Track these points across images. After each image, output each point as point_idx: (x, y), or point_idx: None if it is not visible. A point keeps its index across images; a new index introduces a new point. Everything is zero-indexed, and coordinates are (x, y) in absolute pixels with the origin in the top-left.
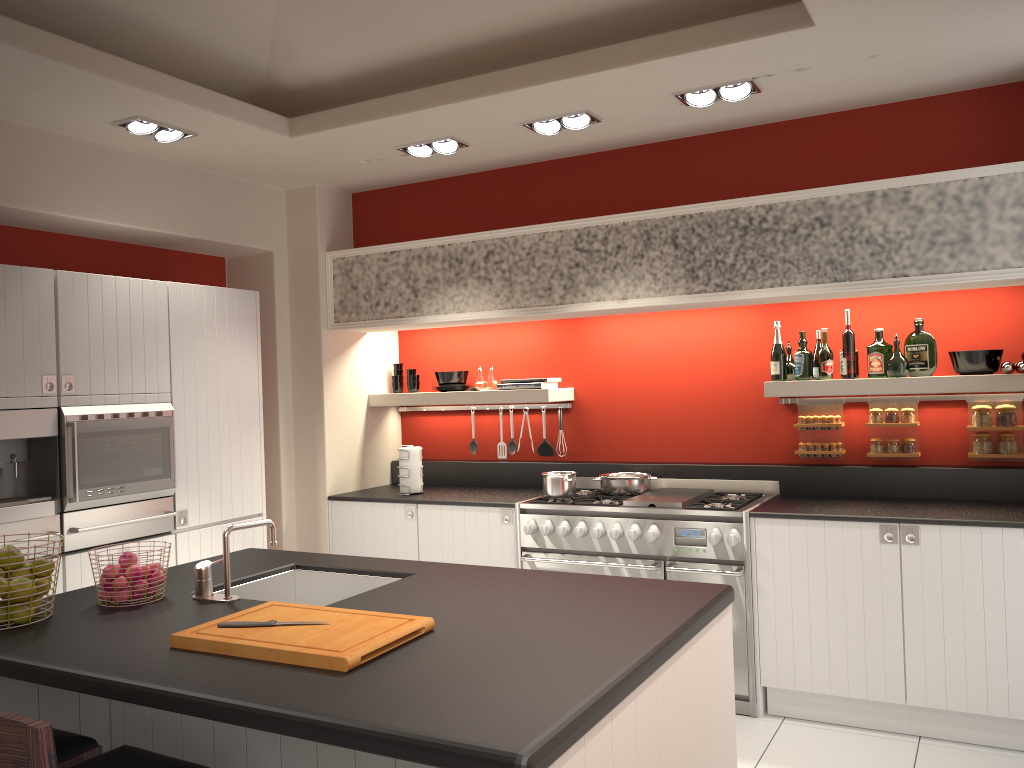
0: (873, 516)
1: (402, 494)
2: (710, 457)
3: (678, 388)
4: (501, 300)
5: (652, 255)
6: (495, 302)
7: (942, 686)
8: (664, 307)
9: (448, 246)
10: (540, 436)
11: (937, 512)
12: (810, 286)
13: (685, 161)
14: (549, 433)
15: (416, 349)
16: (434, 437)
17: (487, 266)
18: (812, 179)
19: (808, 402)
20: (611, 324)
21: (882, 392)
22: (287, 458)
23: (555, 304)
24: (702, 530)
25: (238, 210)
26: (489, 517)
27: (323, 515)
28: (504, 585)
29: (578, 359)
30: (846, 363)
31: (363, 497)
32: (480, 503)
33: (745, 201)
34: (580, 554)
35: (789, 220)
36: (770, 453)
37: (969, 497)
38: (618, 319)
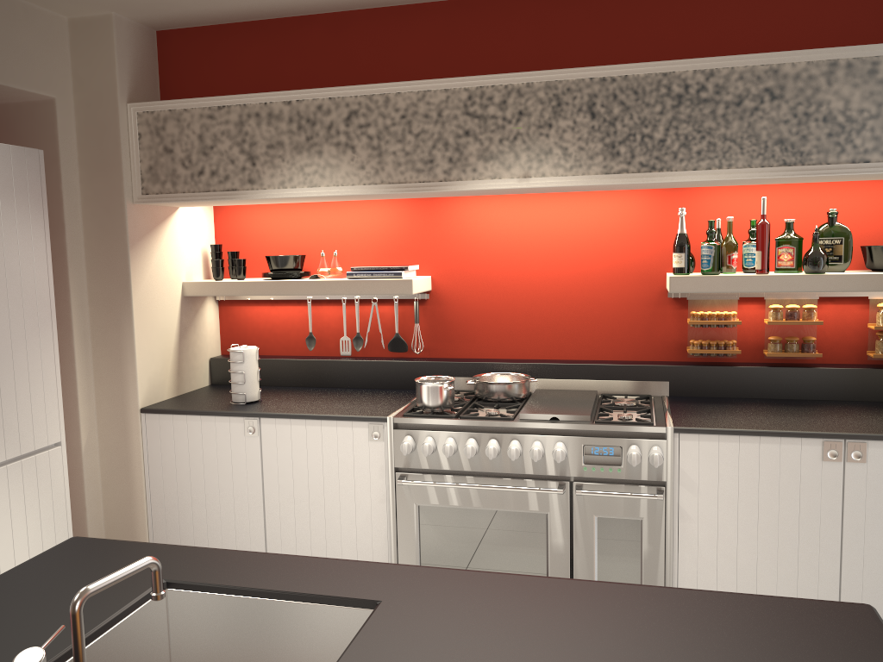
0: (816, 432)
1: (236, 404)
2: (587, 354)
3: (553, 279)
4: (367, 173)
5: (563, 125)
6: (359, 175)
7: (879, 610)
8: (567, 188)
9: (296, 103)
10: (390, 330)
11: (871, 423)
12: (755, 169)
13: (592, 14)
14: (401, 327)
15: (237, 227)
16: (261, 330)
17: (349, 130)
18: (743, 44)
19: (700, 296)
20: (477, 205)
21: (801, 290)
22: (84, 363)
23: (438, 180)
24: (617, 447)
25: (4, 38)
26: (354, 433)
27: (135, 431)
28: (549, 630)
29: (437, 244)
30: (761, 257)
31: (188, 410)
32: (342, 417)
33: (682, 64)
34: (467, 474)
35: (733, 90)
36: (654, 350)
37: (870, 398)
38: (485, 199)
